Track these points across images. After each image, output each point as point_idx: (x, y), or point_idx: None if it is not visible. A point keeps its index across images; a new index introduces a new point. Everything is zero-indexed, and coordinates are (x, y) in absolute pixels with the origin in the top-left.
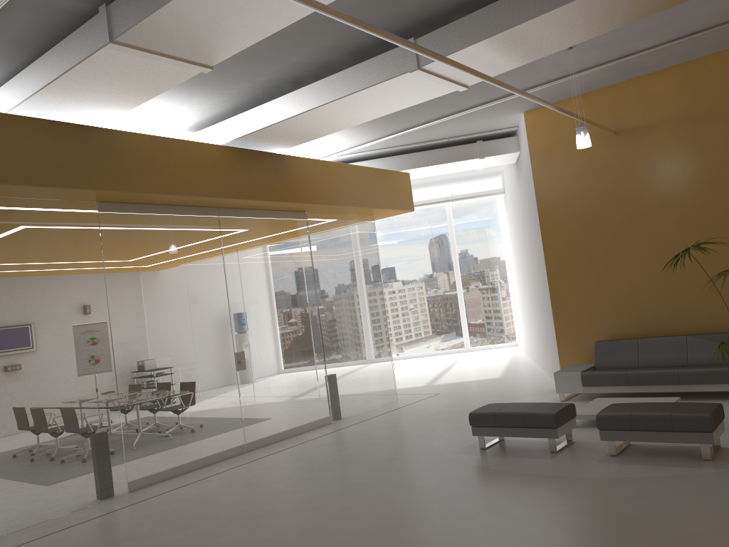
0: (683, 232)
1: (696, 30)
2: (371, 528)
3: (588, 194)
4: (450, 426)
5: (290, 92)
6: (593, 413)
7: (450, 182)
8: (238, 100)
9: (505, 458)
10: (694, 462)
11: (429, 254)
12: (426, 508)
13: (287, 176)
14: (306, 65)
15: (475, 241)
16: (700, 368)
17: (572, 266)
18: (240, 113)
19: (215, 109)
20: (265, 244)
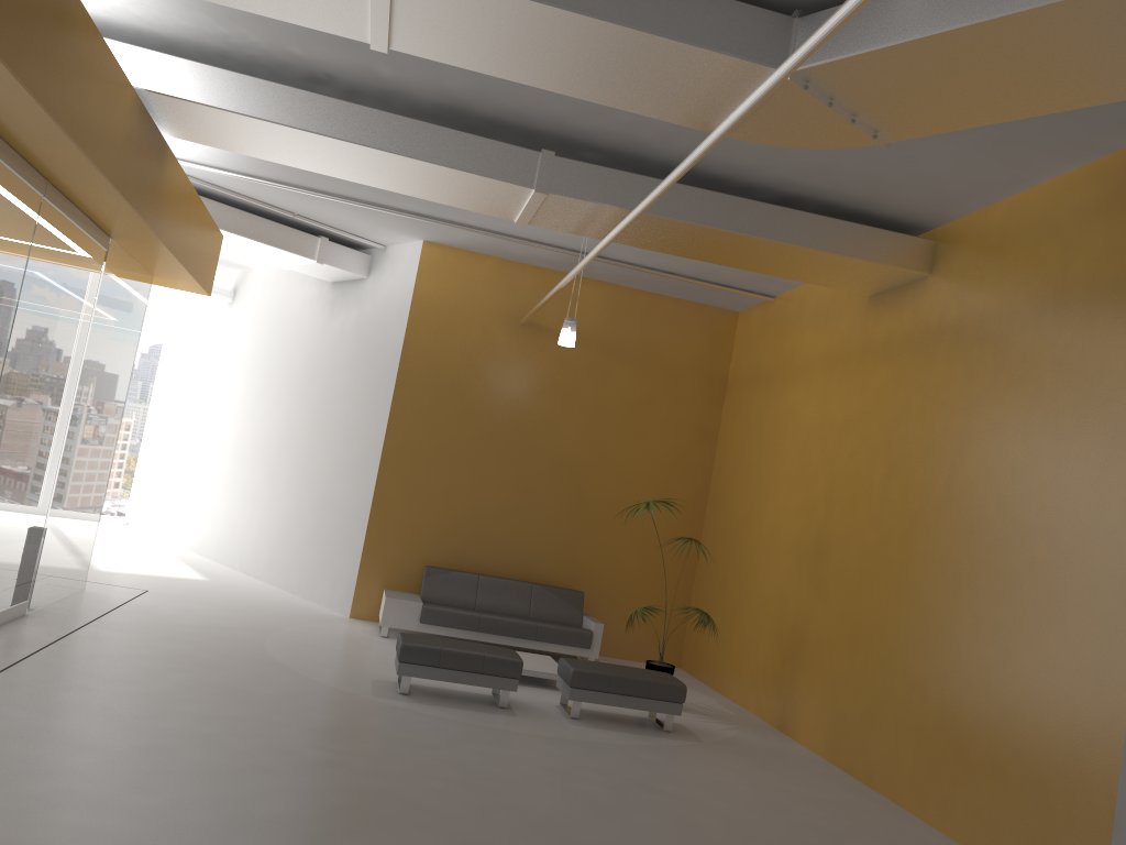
0: (556, 465)
1: (675, 271)
2: (465, 793)
3: (468, 380)
4: (286, 653)
5: (319, 95)
6: None
7: None
8: (196, 37)
9: (458, 710)
10: (661, 733)
11: None
12: (485, 769)
13: (160, 181)
14: (377, 79)
15: None
16: (561, 626)
17: (418, 461)
18: (192, 61)
19: (135, 19)
20: (65, 273)
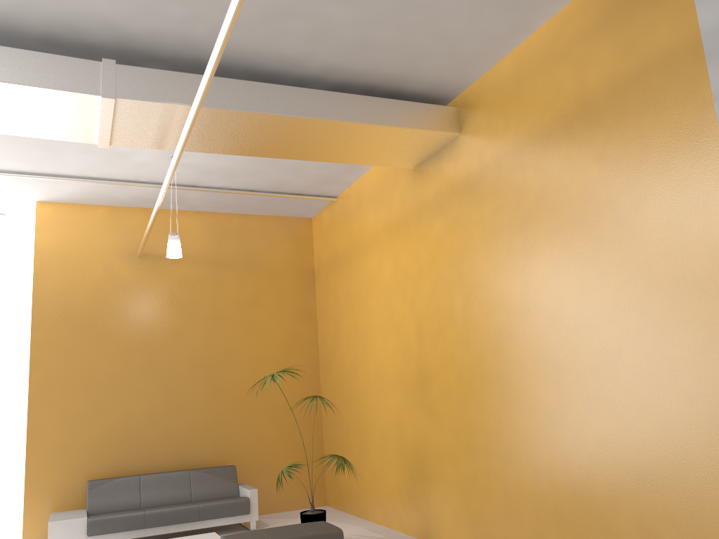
0: (191, 365)
1: (256, 189)
2: None
3: (100, 311)
4: None
5: None
6: None
7: None
8: None
9: None
10: None
11: None
12: None
13: None
14: None
15: None
16: (220, 501)
17: (65, 390)
18: None
19: None
20: None
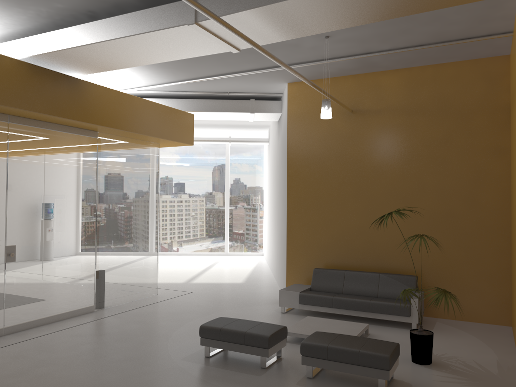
0: (389, 195)
1: (421, 43)
2: None
3: (325, 155)
4: (188, 328)
5: (84, 23)
6: (302, 332)
7: (230, 127)
8: (38, 22)
9: (222, 370)
10: None
11: (208, 178)
12: None
13: (81, 98)
14: (100, 1)
15: (243, 173)
16: (386, 302)
17: (306, 208)
18: (39, 34)
19: (16, 26)
20: (53, 154)
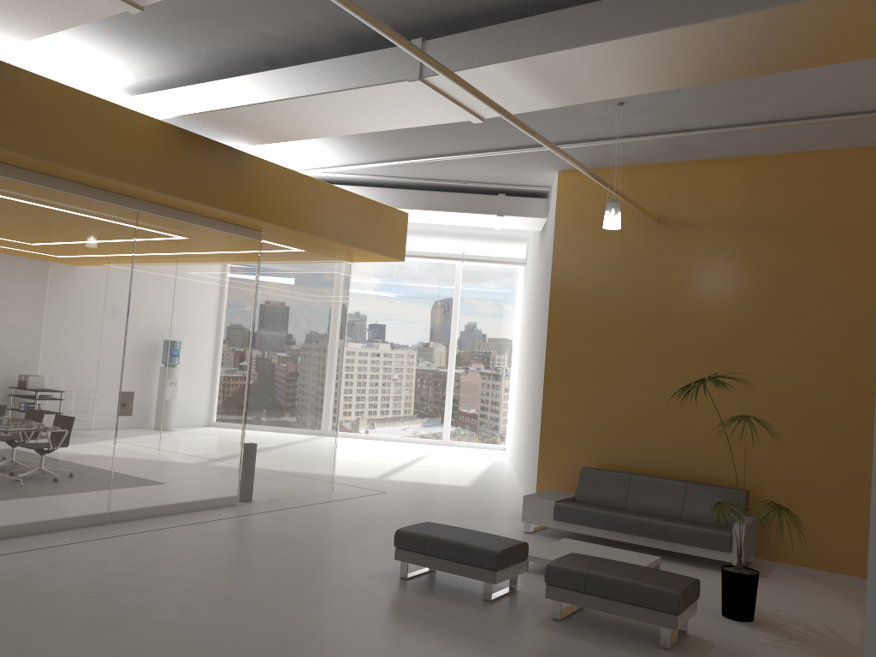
0: (711, 357)
1: (772, 119)
2: None
3: (612, 288)
4: (378, 540)
5: (259, 73)
6: (552, 558)
7: (465, 238)
8: (192, 67)
9: (425, 597)
10: (649, 648)
11: (424, 319)
12: (293, 650)
13: (243, 180)
14: (284, 41)
15: (482, 314)
16: (693, 526)
17: (576, 370)
18: (192, 85)
19: (161, 71)
20: (197, 261)
